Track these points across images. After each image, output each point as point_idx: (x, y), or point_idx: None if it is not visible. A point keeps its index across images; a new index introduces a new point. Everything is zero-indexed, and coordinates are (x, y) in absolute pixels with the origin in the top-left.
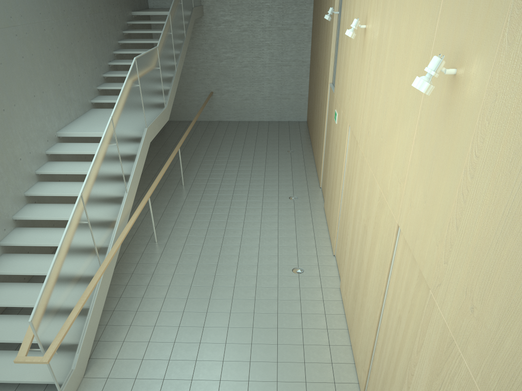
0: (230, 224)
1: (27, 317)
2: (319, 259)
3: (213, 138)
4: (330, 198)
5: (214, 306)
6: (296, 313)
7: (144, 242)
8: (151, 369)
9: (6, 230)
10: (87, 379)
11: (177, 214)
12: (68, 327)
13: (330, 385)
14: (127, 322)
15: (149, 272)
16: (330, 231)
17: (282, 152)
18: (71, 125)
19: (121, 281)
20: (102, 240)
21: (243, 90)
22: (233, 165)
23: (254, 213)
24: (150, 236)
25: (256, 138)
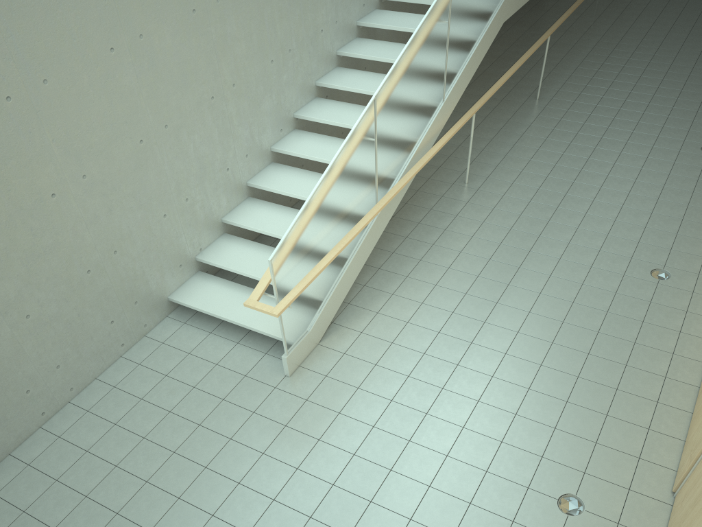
0: (584, 177)
1: None
2: None
3: (616, 22)
4: None
5: (510, 297)
6: (627, 340)
7: (449, 180)
8: (398, 359)
9: (282, 131)
10: (321, 347)
11: (510, 145)
12: (311, 278)
13: (630, 459)
14: (389, 288)
15: (440, 225)
16: None
17: None
18: None
19: (401, 230)
20: (388, 169)
21: None
22: (629, 75)
23: (630, 164)
24: (460, 173)
25: (690, 30)
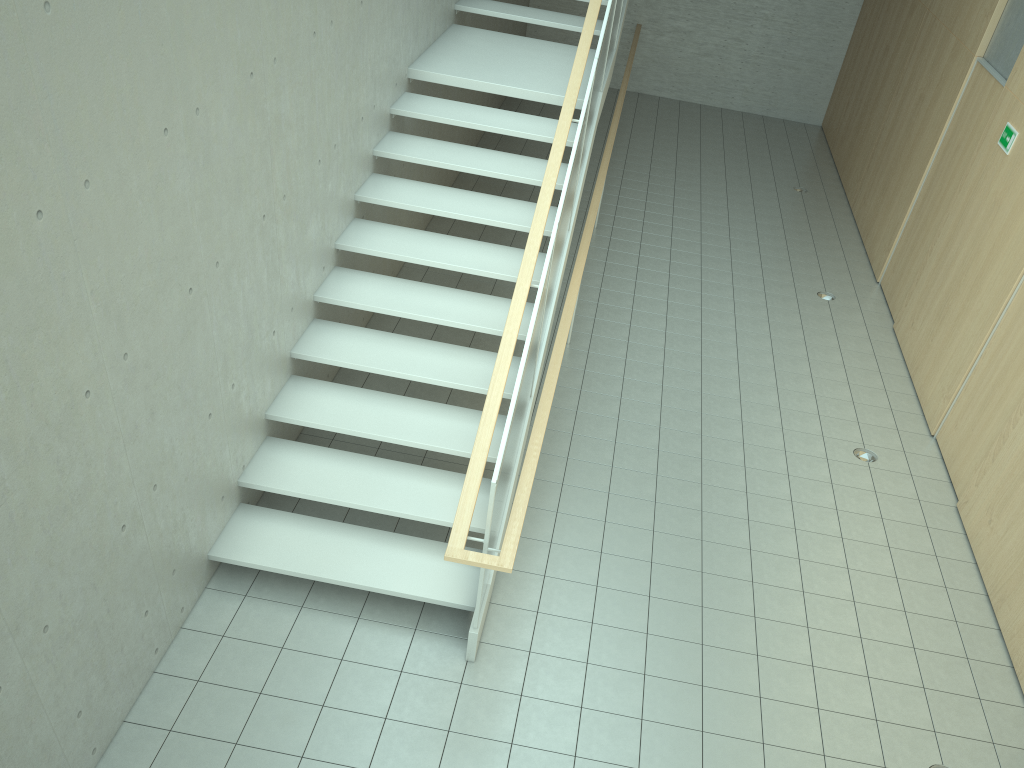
0: (709, 332)
1: (377, 462)
2: (903, 439)
3: (635, 132)
4: (933, 314)
5: (713, 502)
6: (878, 544)
7: None
8: (619, 610)
9: (324, 270)
10: (498, 607)
11: (596, 290)
12: (525, 503)
13: (971, 702)
14: (548, 504)
15: (567, 405)
16: (919, 383)
17: (784, 189)
18: (431, 57)
19: None
20: (543, 329)
21: (707, 34)
22: (687, 200)
23: (753, 315)
24: (552, 329)
25: (723, 147)
